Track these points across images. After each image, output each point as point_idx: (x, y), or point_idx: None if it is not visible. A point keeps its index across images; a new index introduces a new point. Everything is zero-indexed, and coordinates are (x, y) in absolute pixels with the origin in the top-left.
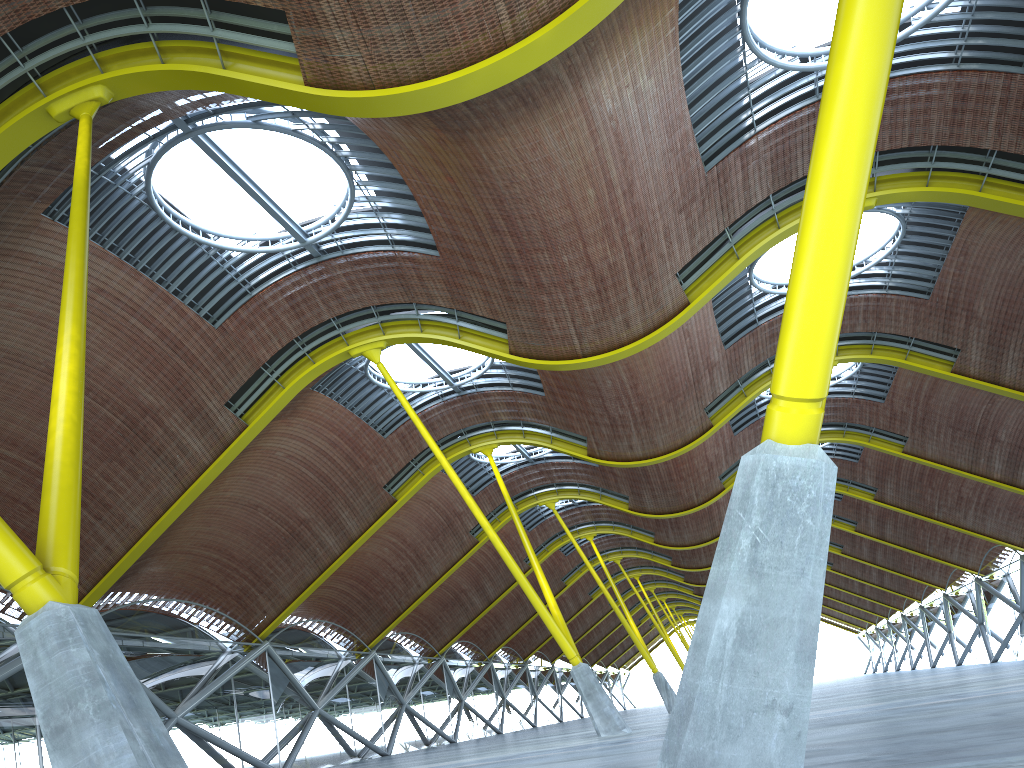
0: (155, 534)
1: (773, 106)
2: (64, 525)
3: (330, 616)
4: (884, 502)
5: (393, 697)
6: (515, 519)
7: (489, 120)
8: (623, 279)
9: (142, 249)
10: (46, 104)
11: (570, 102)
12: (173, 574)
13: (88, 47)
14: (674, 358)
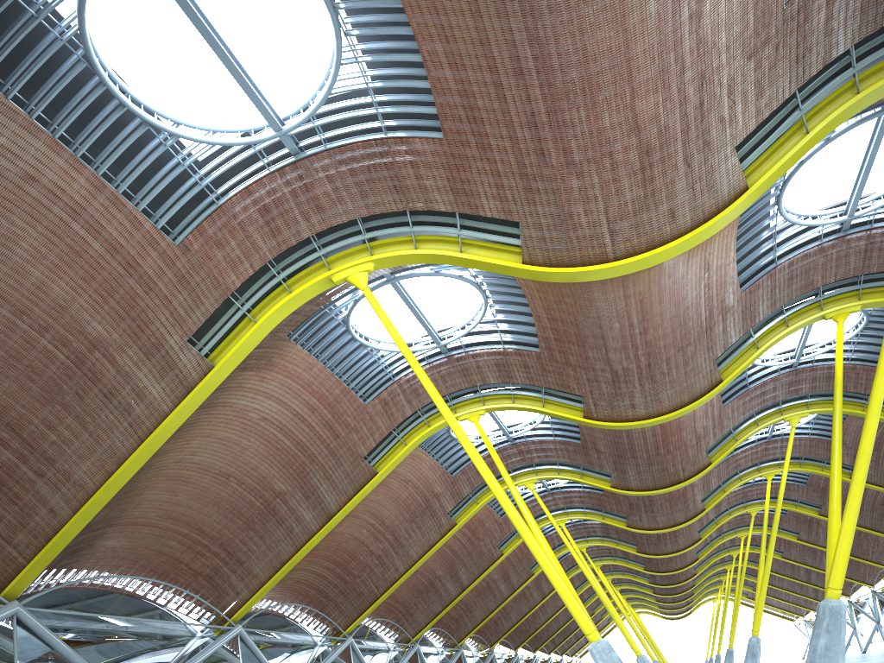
0: (107, 494)
1: None
2: None
3: (306, 601)
4: None
5: None
6: (509, 484)
7: None
8: (673, 150)
9: (83, 132)
10: None
11: None
12: (137, 549)
13: None
14: (690, 297)
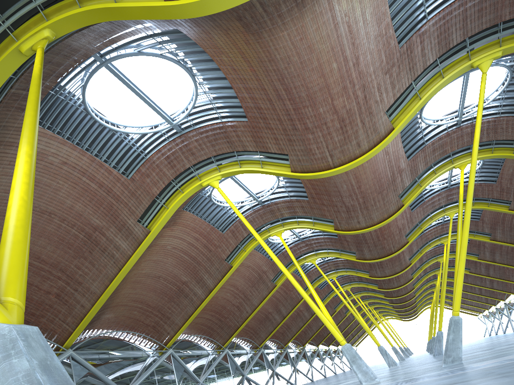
0: (106, 296)
1: (436, 3)
2: (13, 267)
3: (202, 332)
4: (496, 240)
5: (238, 372)
6: (298, 268)
7: (275, 19)
8: (355, 118)
9: (85, 138)
10: (18, 45)
11: (323, 3)
12: (119, 317)
13: (38, 7)
14: (380, 168)
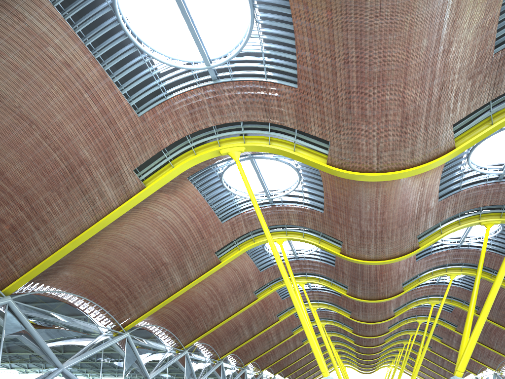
0: (72, 246)
1: None
2: None
3: (166, 326)
4: None
5: (192, 378)
6: (293, 282)
7: None
8: (420, 120)
9: (101, 45)
10: None
11: None
12: (79, 280)
13: None
14: (411, 199)
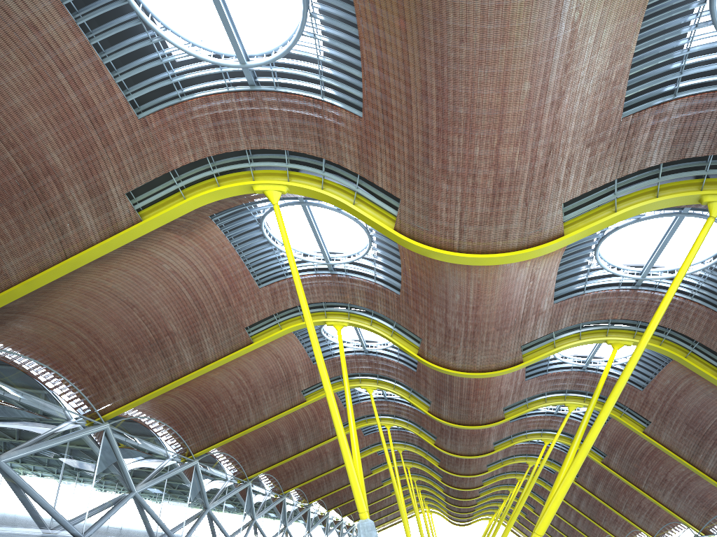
0: (25, 289)
1: (696, 81)
2: None
3: (170, 421)
4: (608, 466)
5: (201, 501)
6: (345, 385)
7: None
8: (518, 190)
9: (88, 7)
10: None
11: None
12: (40, 338)
13: None
14: (515, 294)
